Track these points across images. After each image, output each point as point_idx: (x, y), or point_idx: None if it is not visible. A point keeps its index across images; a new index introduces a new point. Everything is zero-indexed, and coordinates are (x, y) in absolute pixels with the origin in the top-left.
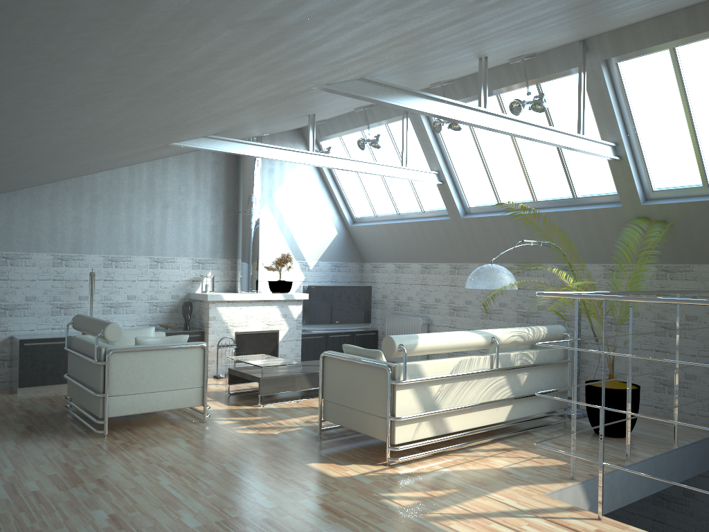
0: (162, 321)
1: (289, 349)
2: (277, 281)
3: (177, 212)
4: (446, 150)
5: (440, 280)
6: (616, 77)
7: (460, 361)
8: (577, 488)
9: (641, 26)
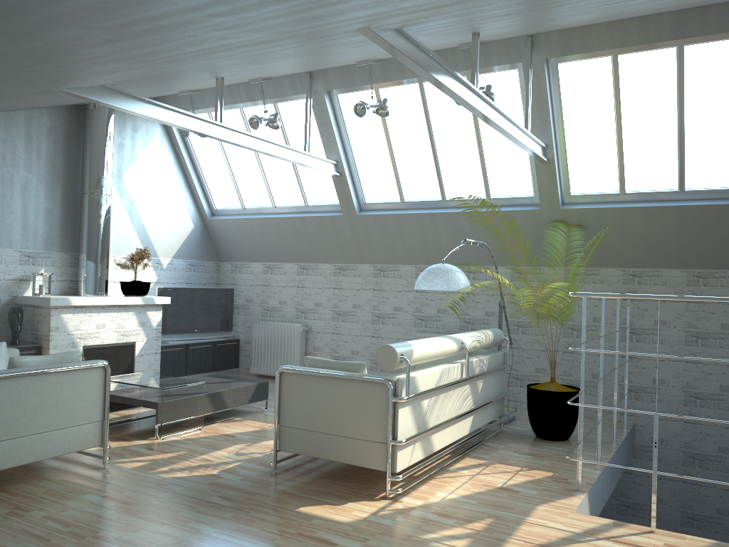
0: None
1: (146, 365)
2: (134, 282)
3: (0, 188)
4: (347, 139)
5: (321, 283)
6: (554, 78)
7: (442, 371)
8: (586, 499)
9: (593, 29)
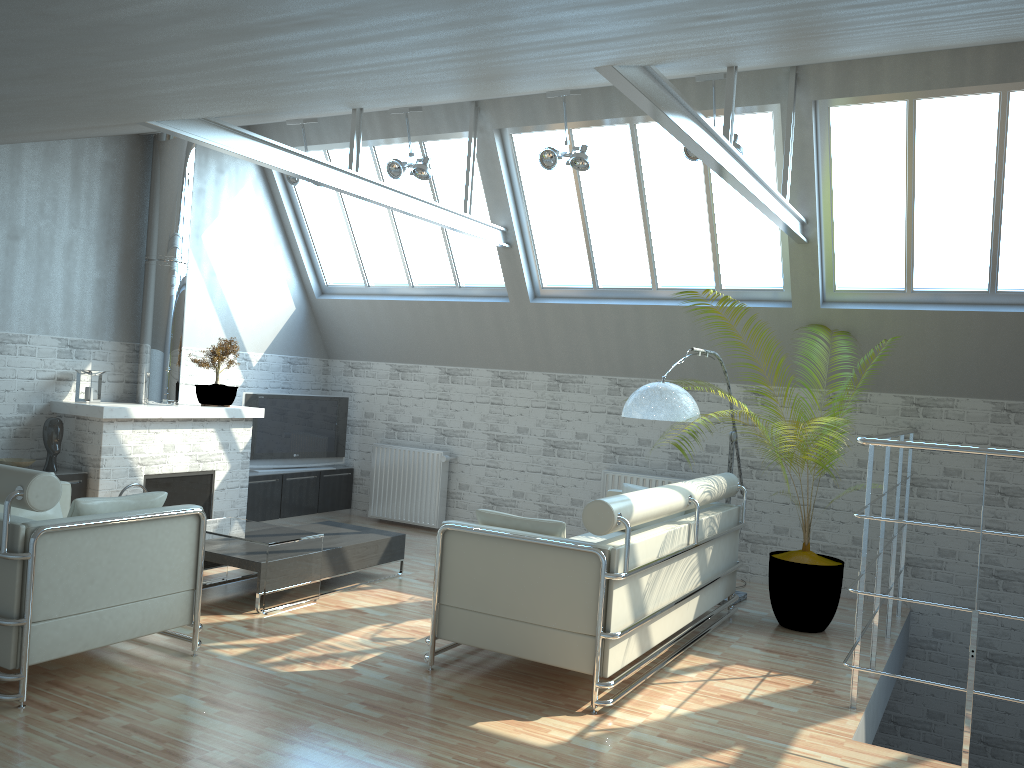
0: None
1: (229, 503)
2: (216, 386)
3: (36, 249)
4: (523, 197)
5: (473, 395)
6: (824, 128)
7: (666, 536)
8: (863, 721)
9: (884, 62)
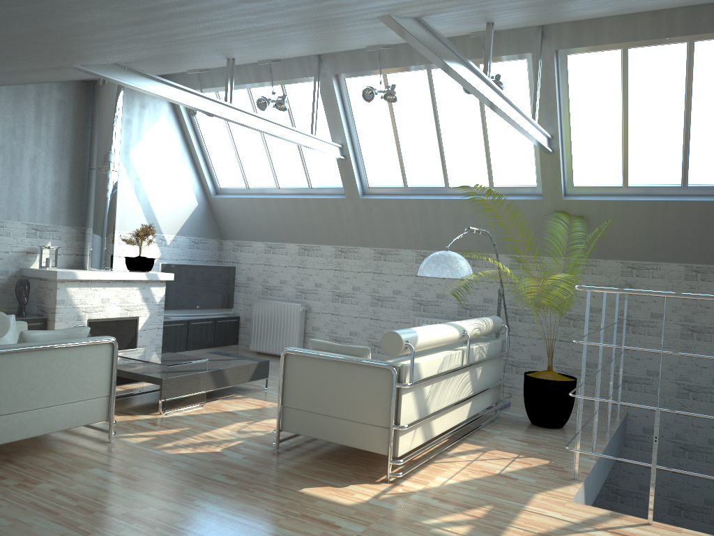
0: None
1: (149, 339)
2: (139, 257)
3: (10, 161)
4: (353, 123)
5: (322, 264)
6: (563, 70)
7: (444, 358)
8: (582, 489)
9: (604, 22)
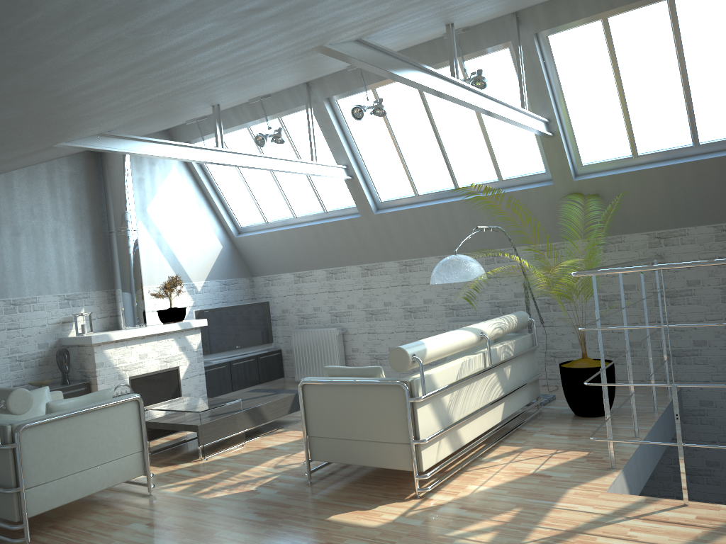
0: (30, 379)
1: (192, 386)
2: (170, 309)
3: (32, 239)
4: (354, 142)
5: (351, 285)
6: (547, 51)
7: (462, 364)
8: (621, 477)
9: None
